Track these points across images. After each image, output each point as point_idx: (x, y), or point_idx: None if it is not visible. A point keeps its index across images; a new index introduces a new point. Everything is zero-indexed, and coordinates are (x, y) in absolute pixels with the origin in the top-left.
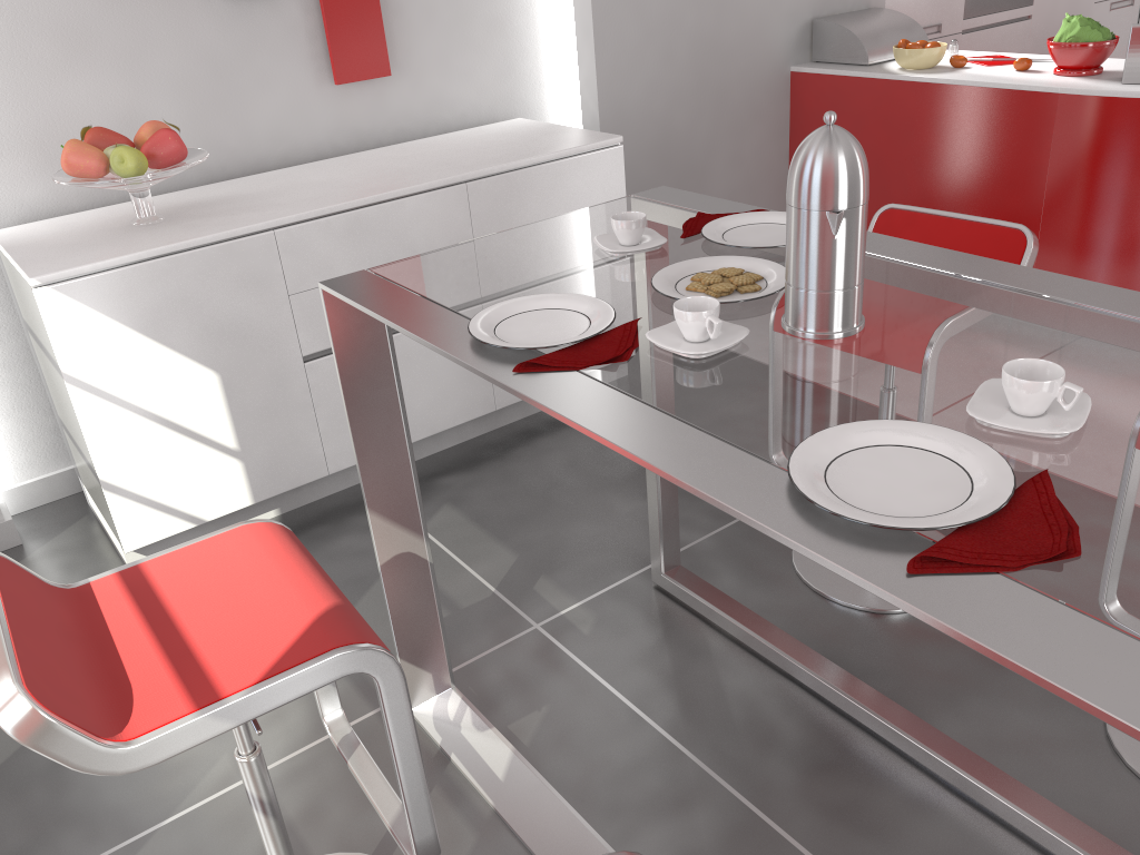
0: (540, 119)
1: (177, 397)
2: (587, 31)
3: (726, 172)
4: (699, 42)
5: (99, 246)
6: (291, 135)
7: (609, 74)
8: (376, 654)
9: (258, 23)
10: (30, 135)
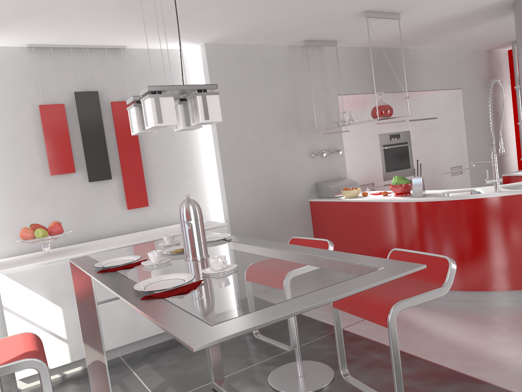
0: (209, 220)
1: (44, 316)
2: (223, 189)
3: (285, 238)
4: (269, 191)
5: (26, 261)
6: (110, 227)
7: (232, 203)
8: (39, 361)
9: (101, 190)
10: (16, 228)
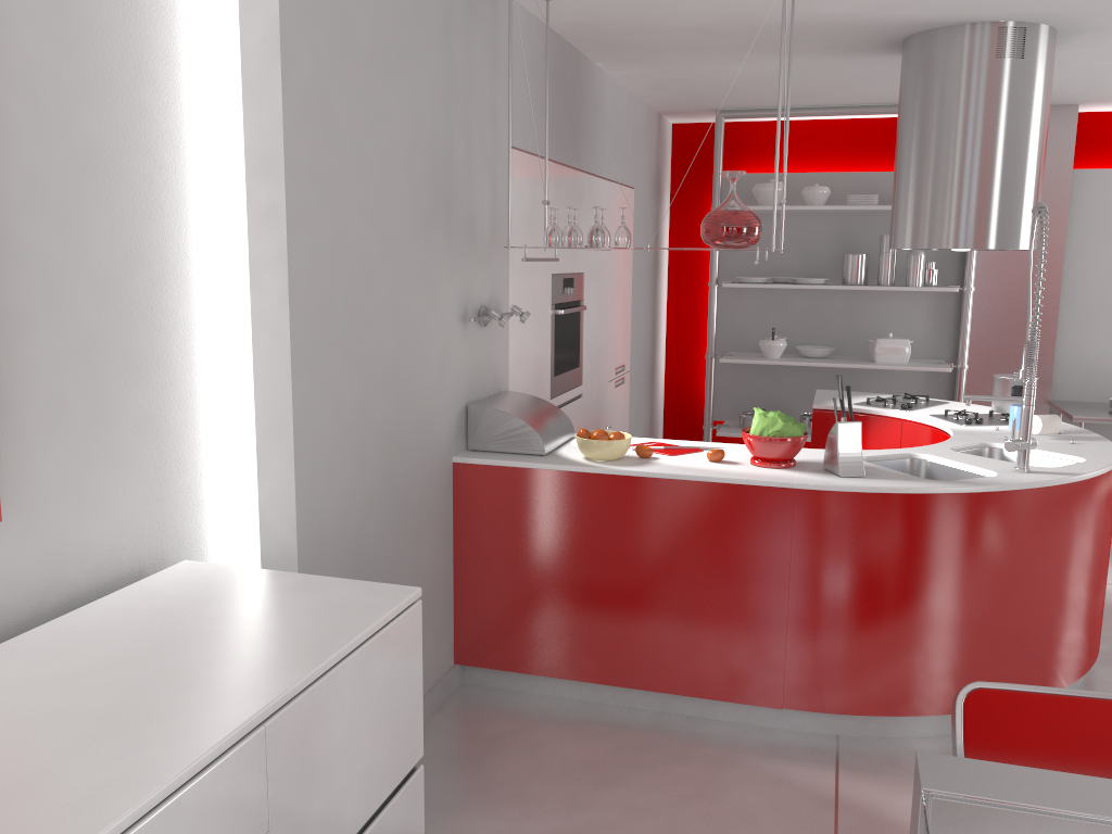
0: (197, 554)
1: None
2: (280, 430)
3: None
4: (386, 436)
5: None
6: None
7: (308, 485)
8: None
9: None
10: None
